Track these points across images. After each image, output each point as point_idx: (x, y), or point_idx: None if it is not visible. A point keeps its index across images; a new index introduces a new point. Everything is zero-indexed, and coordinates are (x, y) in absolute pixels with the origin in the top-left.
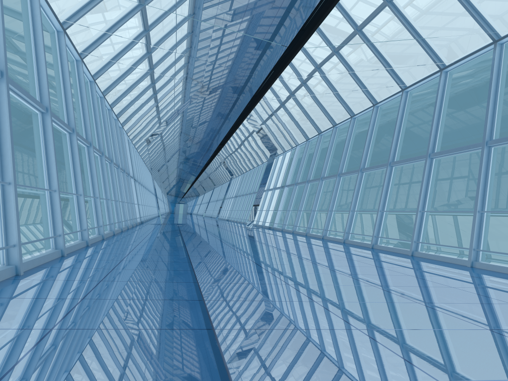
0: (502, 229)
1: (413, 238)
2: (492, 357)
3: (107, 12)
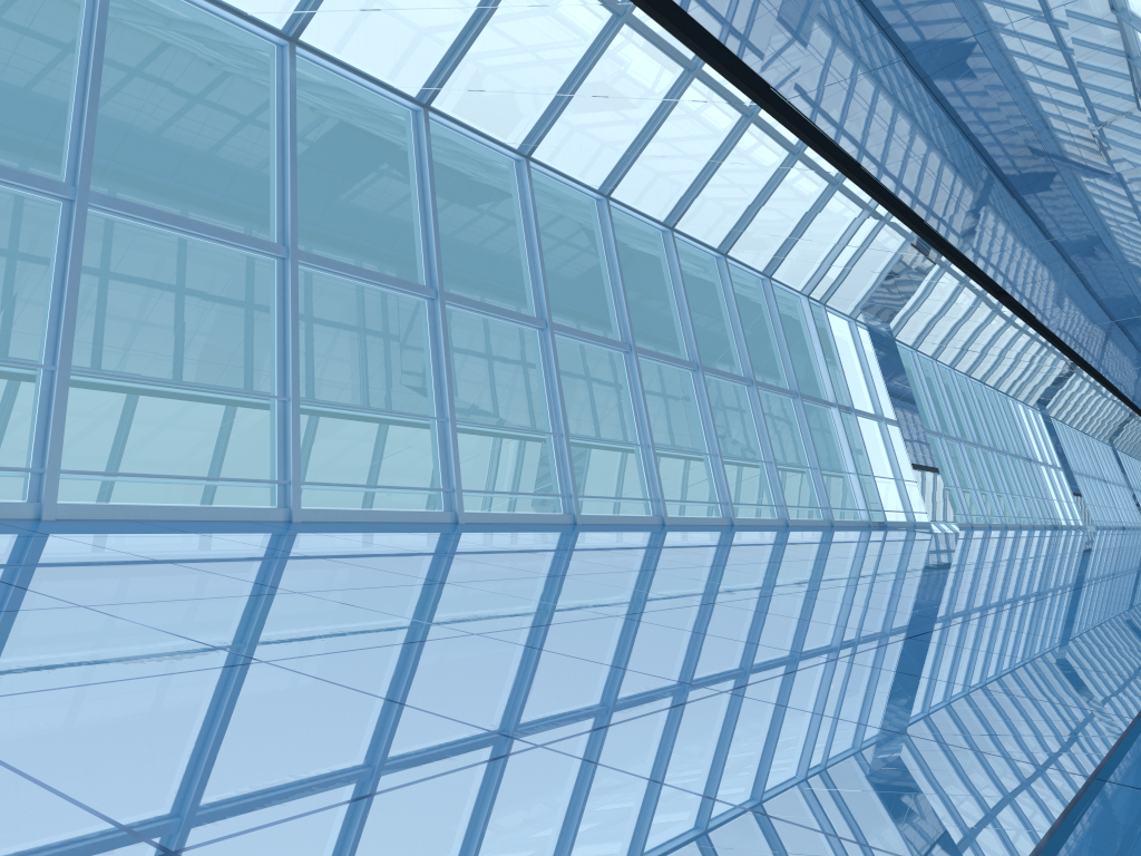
0: None
1: None
2: None
3: None
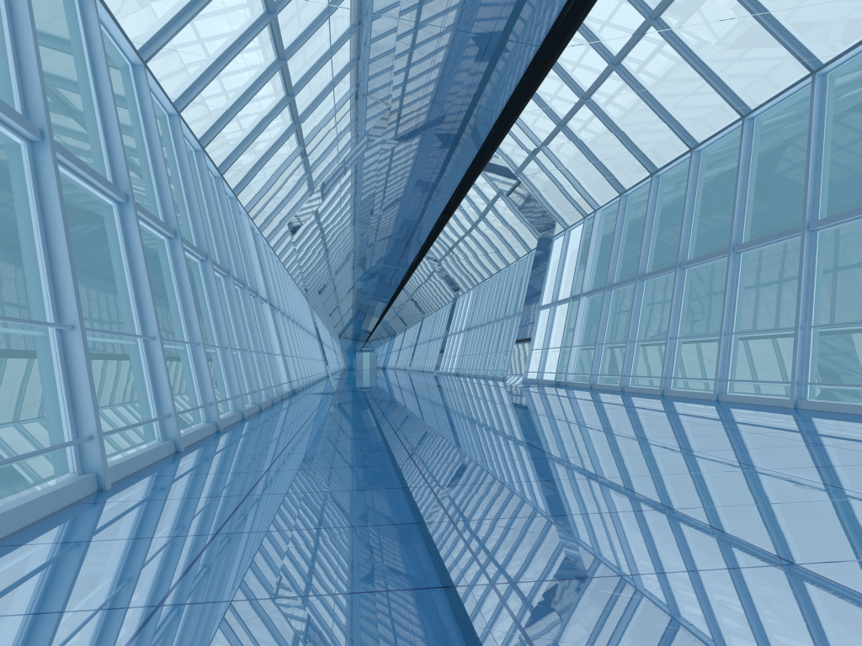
0: None
1: None
2: None
3: None
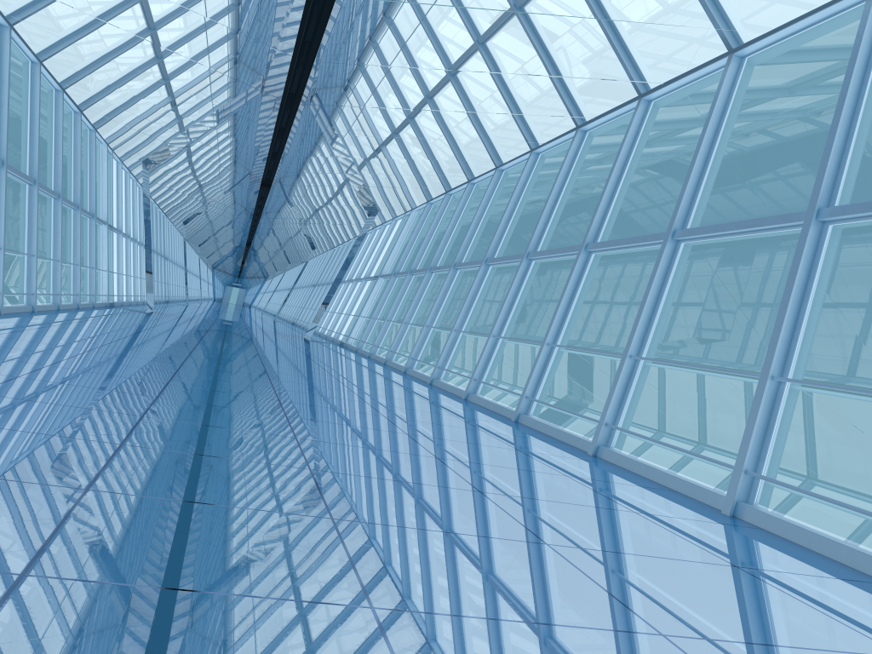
0: (751, 400)
1: (525, 391)
2: None
3: None
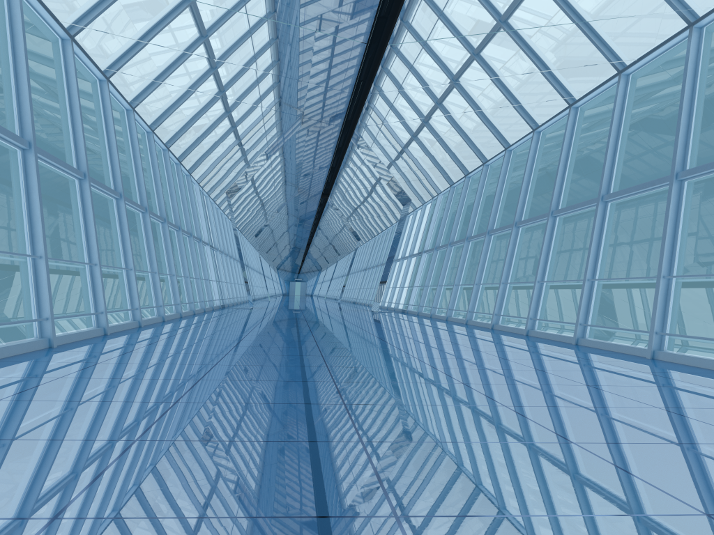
0: None
1: (578, 320)
2: (529, 483)
3: (116, 6)
